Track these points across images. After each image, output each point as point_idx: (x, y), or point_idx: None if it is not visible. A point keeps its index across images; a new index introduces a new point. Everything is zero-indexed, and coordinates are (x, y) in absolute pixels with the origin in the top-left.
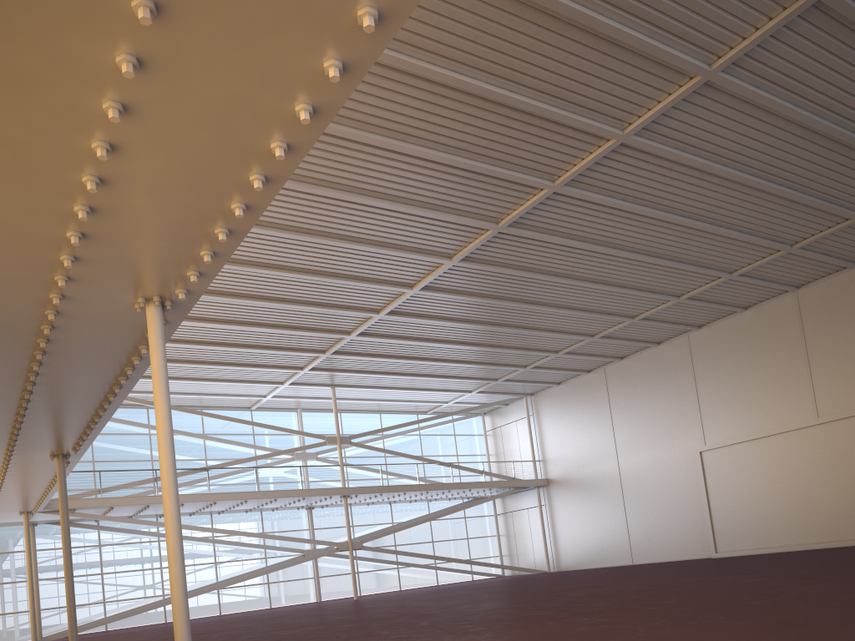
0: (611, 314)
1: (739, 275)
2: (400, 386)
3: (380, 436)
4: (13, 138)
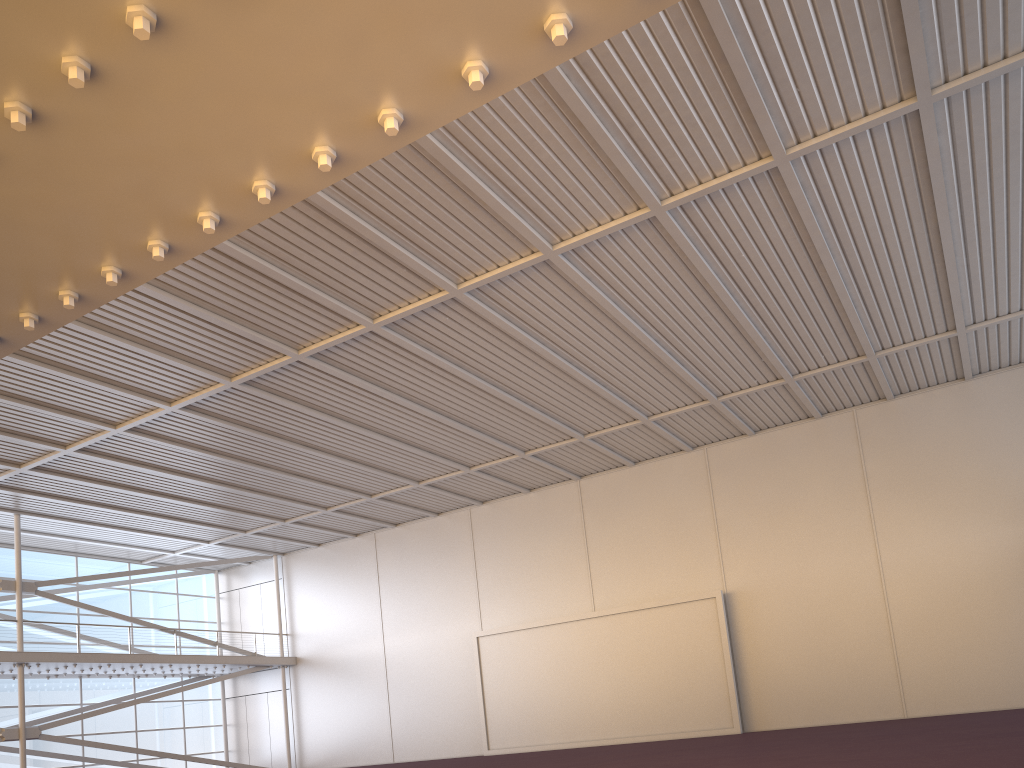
0: (397, 474)
1: (532, 455)
2: (116, 523)
3: (74, 587)
4: None
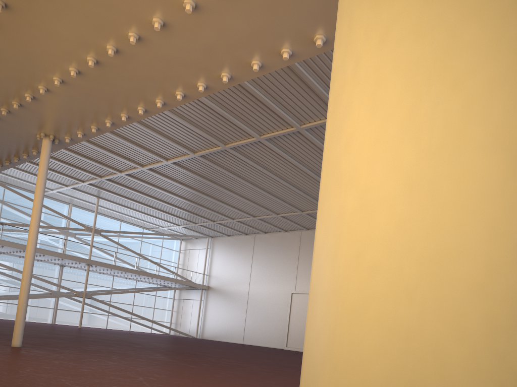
0: (267, 209)
1: None
2: (139, 209)
3: (117, 235)
4: (31, 51)
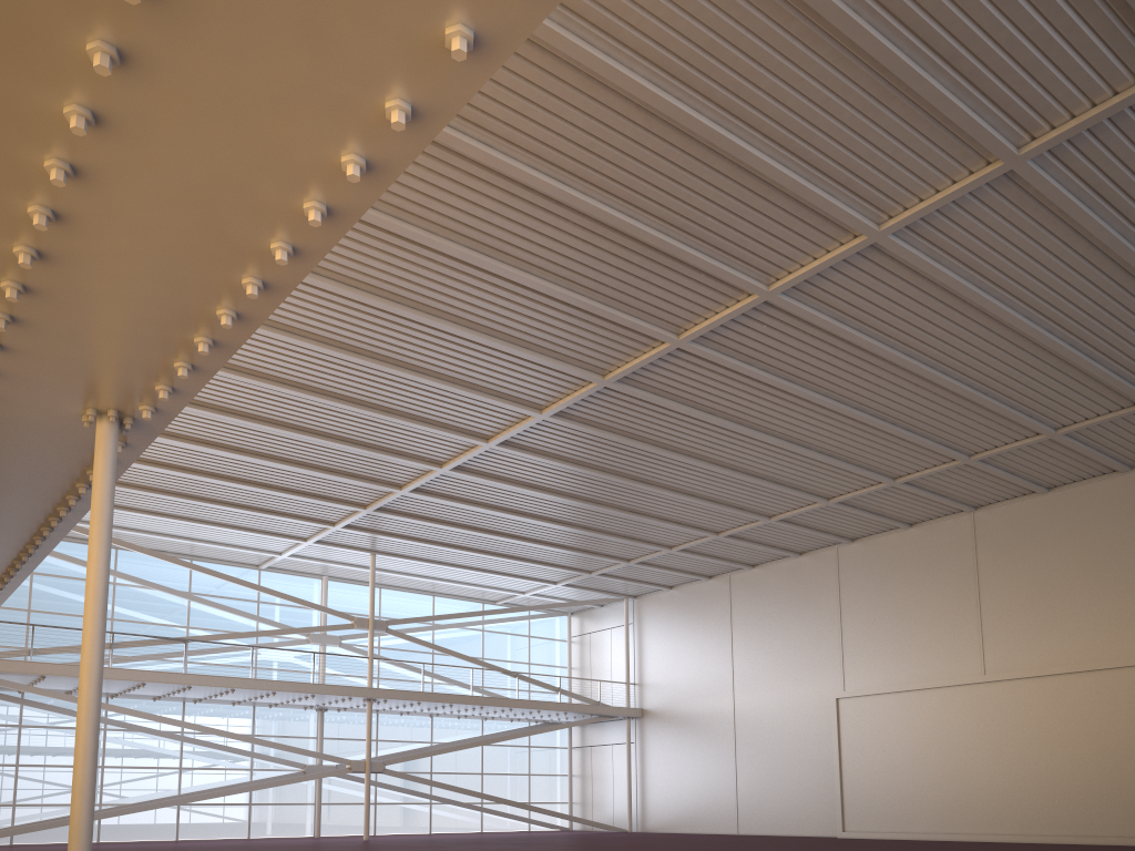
0: (742, 509)
1: (904, 483)
2: (463, 563)
3: (429, 626)
4: None
